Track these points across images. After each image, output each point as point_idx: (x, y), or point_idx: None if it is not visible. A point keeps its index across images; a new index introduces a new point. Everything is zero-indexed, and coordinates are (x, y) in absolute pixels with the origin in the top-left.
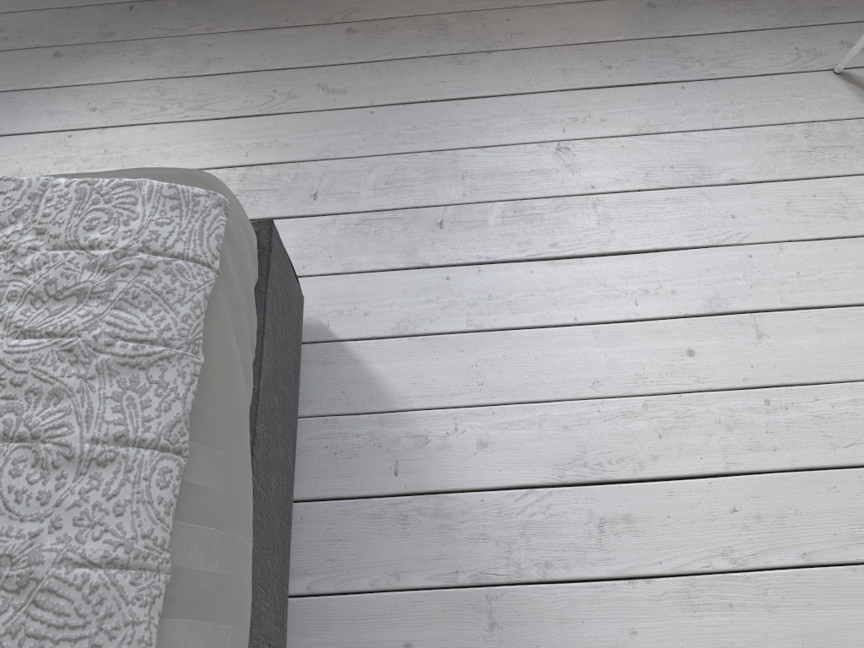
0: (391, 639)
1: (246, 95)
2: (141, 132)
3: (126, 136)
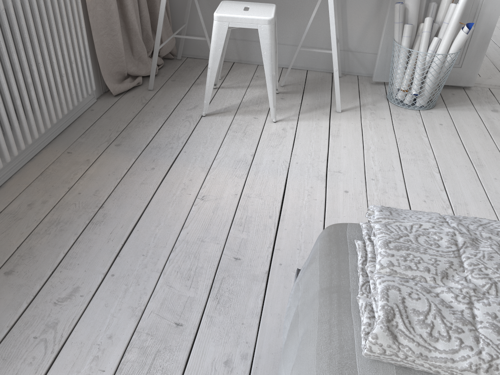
0: None
1: (22, 361)
2: None
3: None
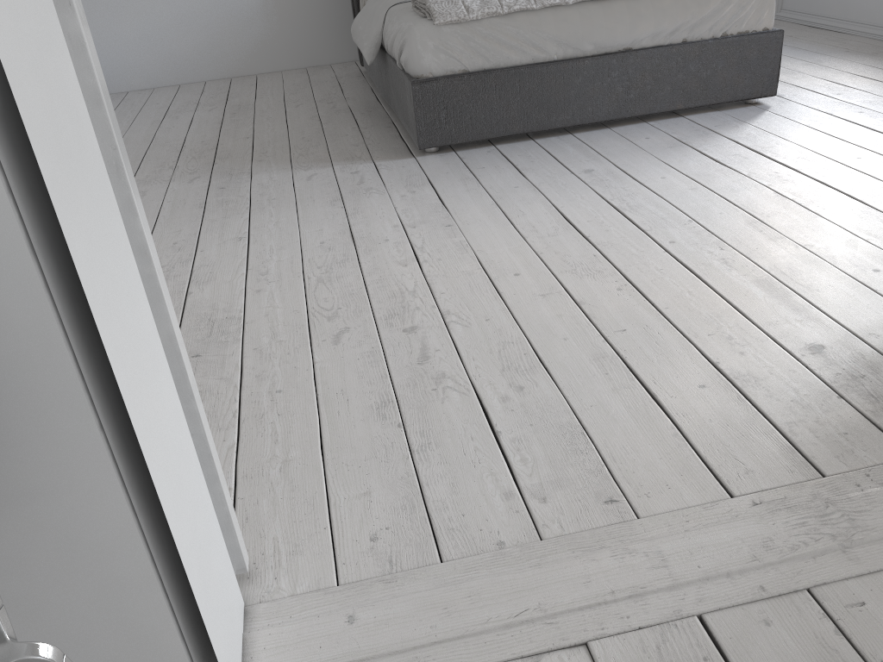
0: (647, 136)
1: (881, 75)
2: (825, 68)
3: (819, 68)
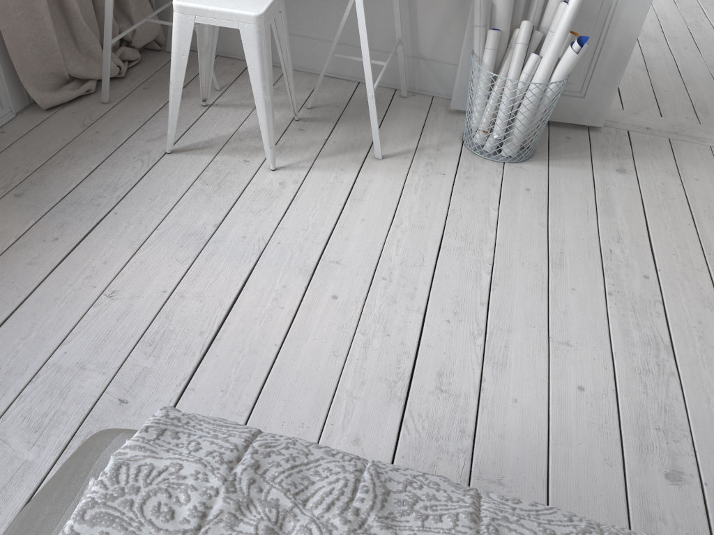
0: None
1: None
2: None
3: None
